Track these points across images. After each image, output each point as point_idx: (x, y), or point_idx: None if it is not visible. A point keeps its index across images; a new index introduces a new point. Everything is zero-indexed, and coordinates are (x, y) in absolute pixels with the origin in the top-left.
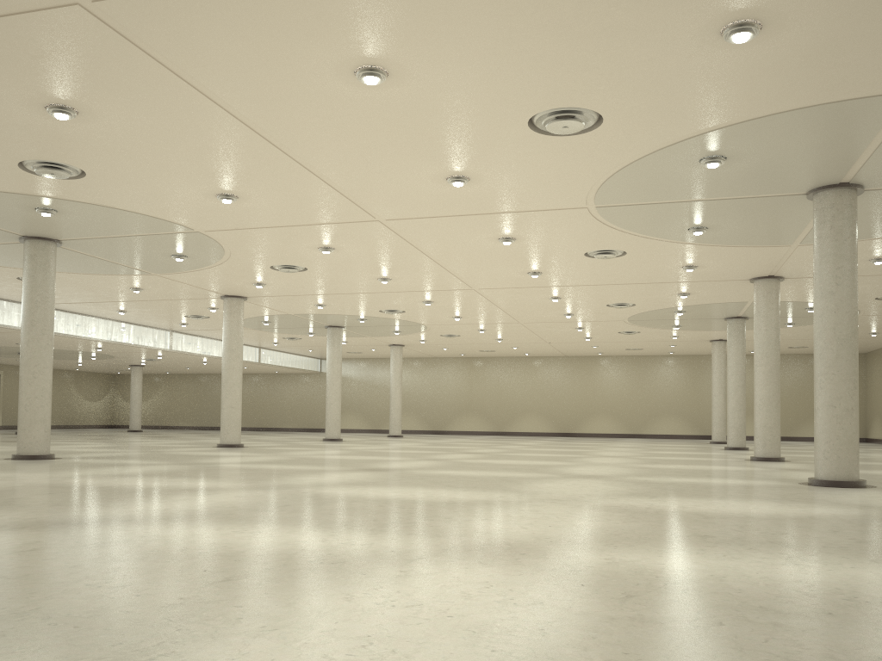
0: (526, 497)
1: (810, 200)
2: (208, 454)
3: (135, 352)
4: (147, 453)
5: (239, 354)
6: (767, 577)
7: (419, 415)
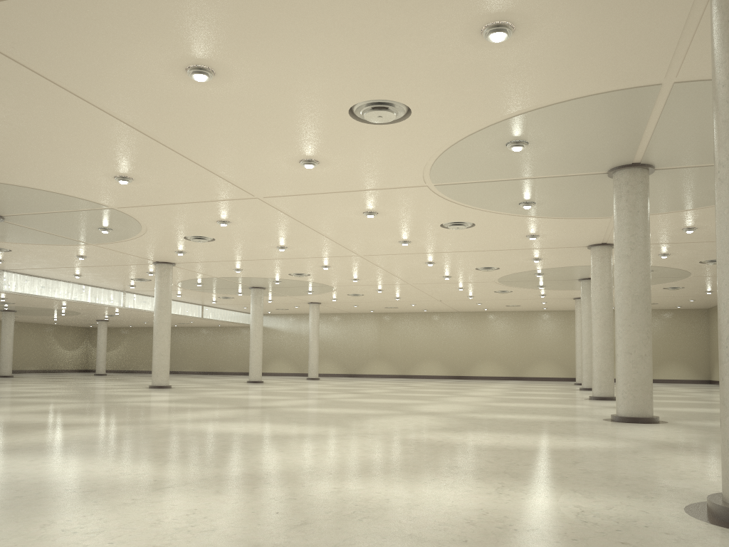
0: (346, 432)
1: (611, 178)
2: (131, 393)
3: (95, 309)
4: (81, 393)
5: (168, 310)
6: (455, 506)
7: (337, 361)
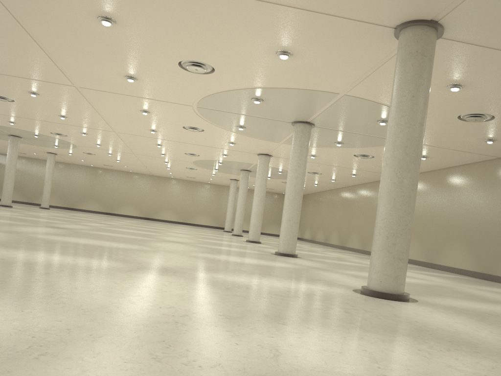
0: (154, 249)
1: (292, 125)
2: None
3: None
4: None
5: None
6: (273, 285)
7: (59, 197)
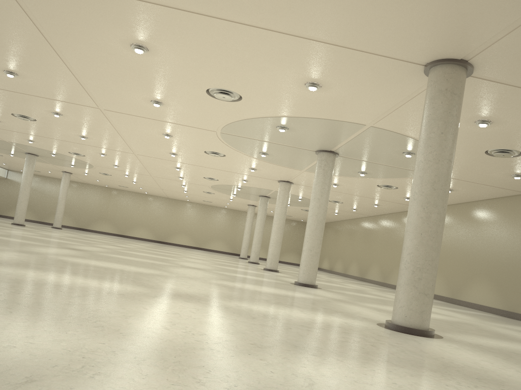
0: (174, 275)
1: (316, 154)
2: None
3: None
4: None
5: None
6: (297, 316)
7: (71, 217)
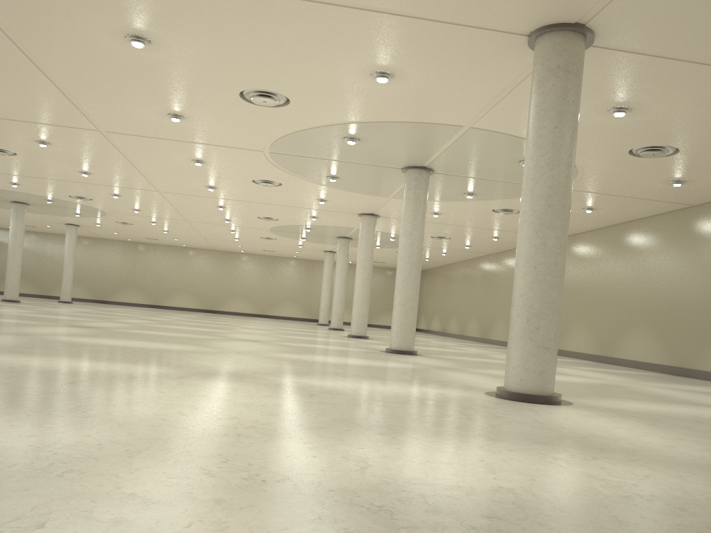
0: (217, 350)
1: (403, 172)
2: None
3: None
4: None
5: None
6: (375, 390)
7: (85, 286)
